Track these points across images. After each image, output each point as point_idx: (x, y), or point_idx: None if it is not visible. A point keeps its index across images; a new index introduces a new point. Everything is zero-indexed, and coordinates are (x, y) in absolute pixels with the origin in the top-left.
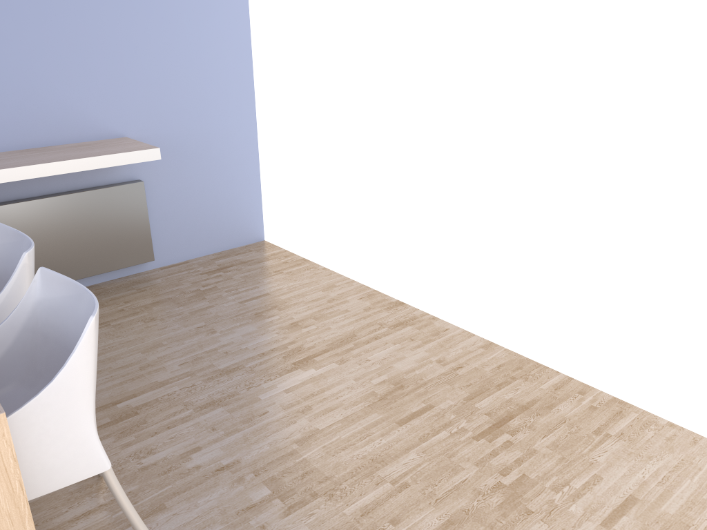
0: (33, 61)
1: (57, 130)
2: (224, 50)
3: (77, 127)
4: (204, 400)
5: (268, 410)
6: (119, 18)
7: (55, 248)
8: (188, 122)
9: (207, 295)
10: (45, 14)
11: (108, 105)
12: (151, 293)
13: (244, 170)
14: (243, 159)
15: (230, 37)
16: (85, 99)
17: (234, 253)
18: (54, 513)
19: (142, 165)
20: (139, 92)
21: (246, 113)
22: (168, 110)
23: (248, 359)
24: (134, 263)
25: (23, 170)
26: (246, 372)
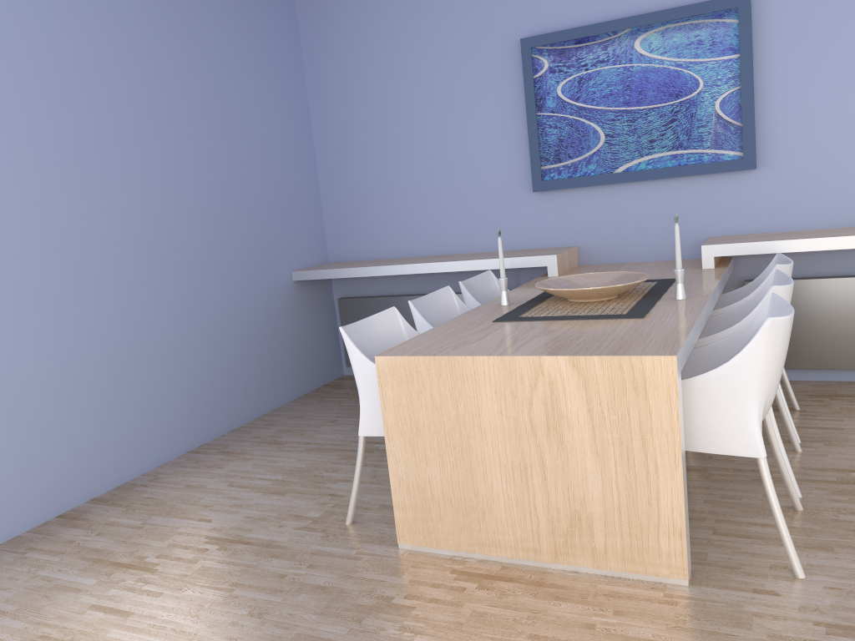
0: None
1: None
2: None
3: None
4: None
5: None
6: None
7: None
8: None
9: None
10: None
11: None
12: None
13: None
14: None
15: None
16: None
17: None
18: (741, 513)
19: None
20: None
21: None
22: None
23: None
24: None
25: (840, 240)
26: None
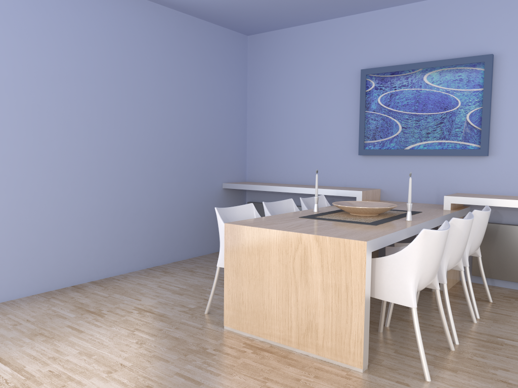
0: None
1: None
2: None
3: None
4: None
5: None
6: None
7: None
8: None
9: None
10: None
11: None
12: None
13: None
14: None
15: None
16: None
17: None
18: (417, 346)
19: None
20: None
21: None
22: None
23: None
24: None
25: None
26: None
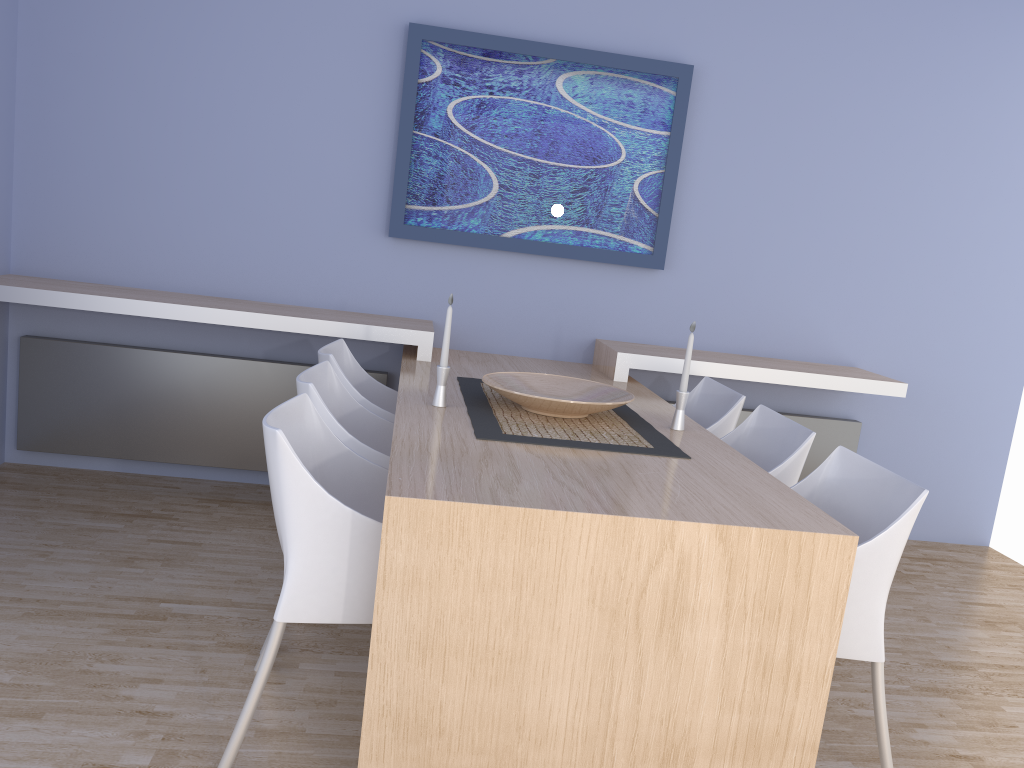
0: (789, 267)
1: (787, 342)
2: (1005, 290)
3: (808, 344)
4: (924, 683)
5: (1016, 725)
6: (892, 236)
7: None
8: (933, 367)
9: (912, 581)
10: (817, 221)
11: (848, 327)
12: None
13: (988, 444)
14: (990, 429)
15: (1018, 276)
16: (826, 316)
17: (944, 548)
18: None
19: (863, 404)
20: (888, 320)
21: (1012, 372)
22: (913, 347)
23: (980, 663)
24: None
25: (760, 371)
26: (978, 675)
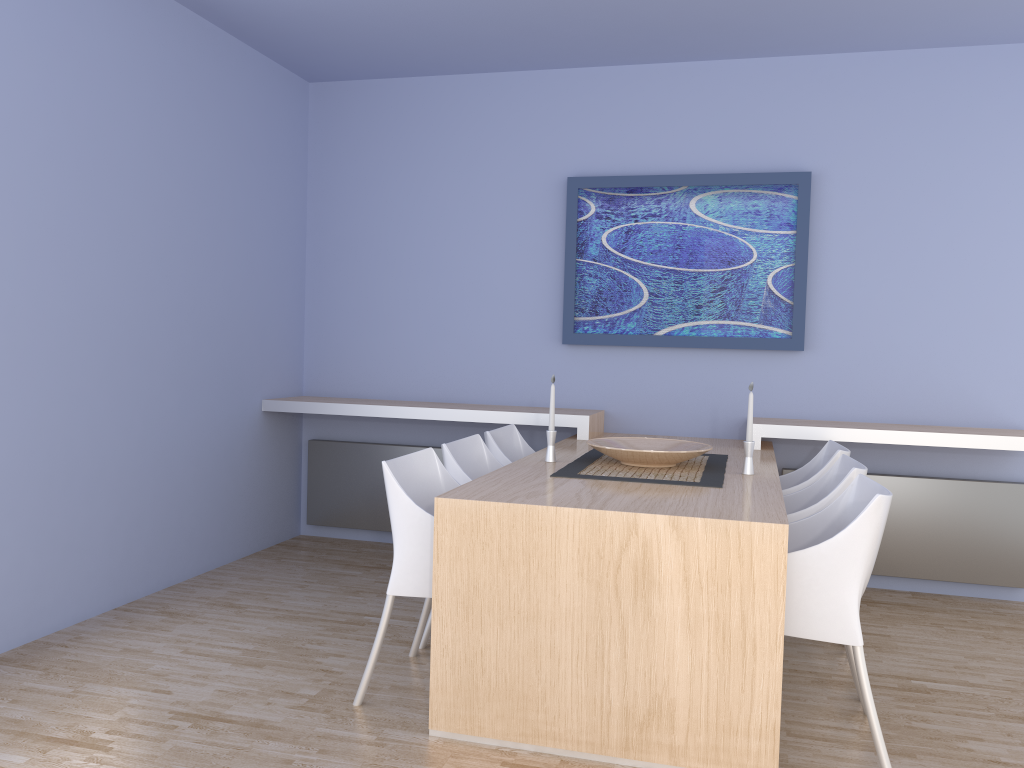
0: (935, 338)
1: (943, 409)
2: None
3: (967, 410)
4: (1014, 713)
5: None
6: None
7: (909, 534)
8: None
9: None
10: (959, 292)
11: (1009, 390)
12: (1009, 619)
13: None
14: None
15: None
16: (983, 381)
17: None
18: (810, 715)
19: None
20: None
21: None
22: None
23: None
24: (1000, 583)
25: (891, 434)
26: None
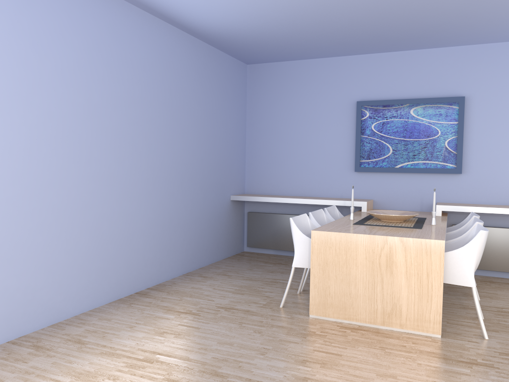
0: None
1: None
2: None
3: None
4: None
5: None
6: None
7: None
8: None
9: None
10: None
11: None
12: None
13: None
14: None
15: None
16: None
17: None
18: (457, 318)
19: None
20: None
21: None
22: None
23: None
24: None
25: (499, 209)
26: None
